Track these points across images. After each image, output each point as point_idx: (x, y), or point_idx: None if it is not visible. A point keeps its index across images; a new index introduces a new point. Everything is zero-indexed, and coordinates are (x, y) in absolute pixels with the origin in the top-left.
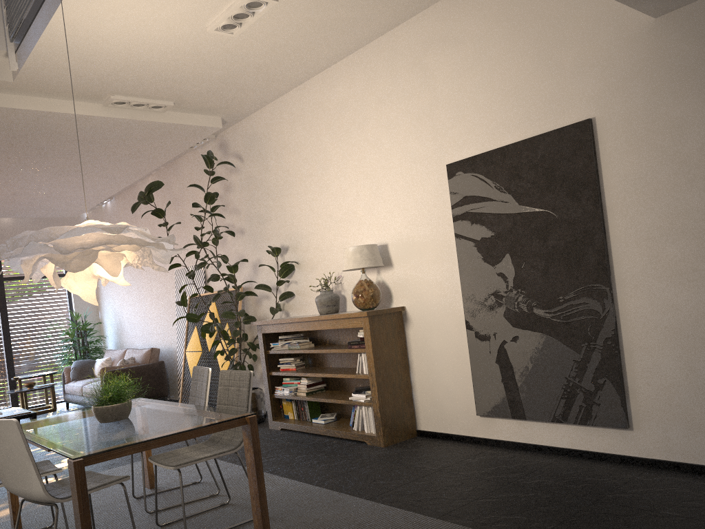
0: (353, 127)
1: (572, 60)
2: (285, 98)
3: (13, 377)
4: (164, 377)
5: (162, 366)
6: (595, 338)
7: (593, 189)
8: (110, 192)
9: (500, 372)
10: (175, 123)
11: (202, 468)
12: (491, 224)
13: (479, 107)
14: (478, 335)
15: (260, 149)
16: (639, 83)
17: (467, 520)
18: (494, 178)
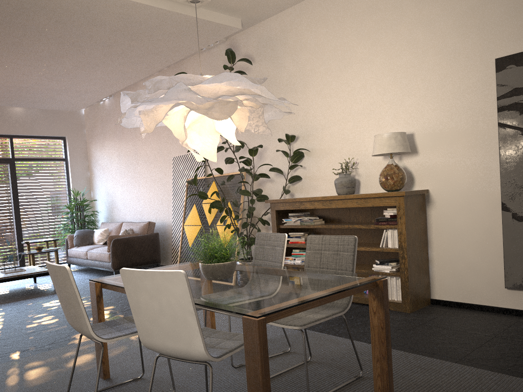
0: (384, 27)
1: None
2: (307, 2)
3: (22, 241)
4: (158, 246)
5: (157, 237)
6: None
7: None
8: (115, 89)
9: None
10: (206, 20)
11: None
12: None
13: None
14: (515, 216)
15: (274, 50)
16: None
17: None
18: None
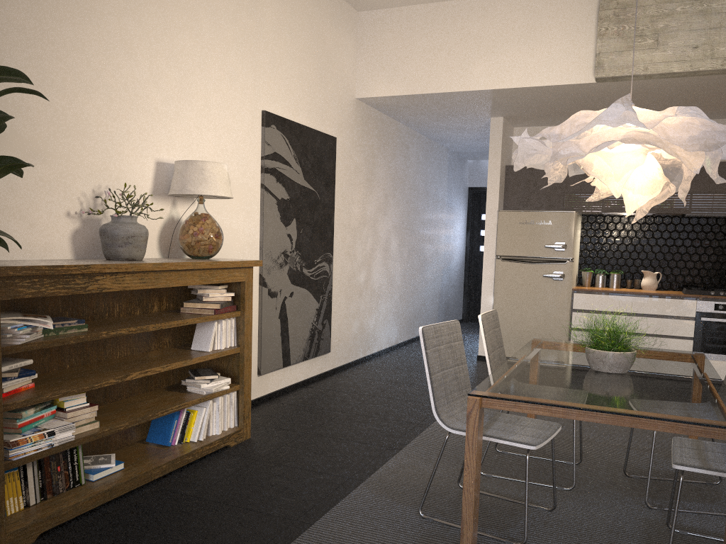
0: None
1: (330, 90)
2: None
3: None
4: None
5: None
6: (325, 291)
7: (334, 186)
8: None
9: (280, 326)
10: None
11: (348, 542)
12: (288, 188)
13: (287, 75)
14: (270, 292)
15: None
16: (348, 130)
17: None
18: (294, 148)
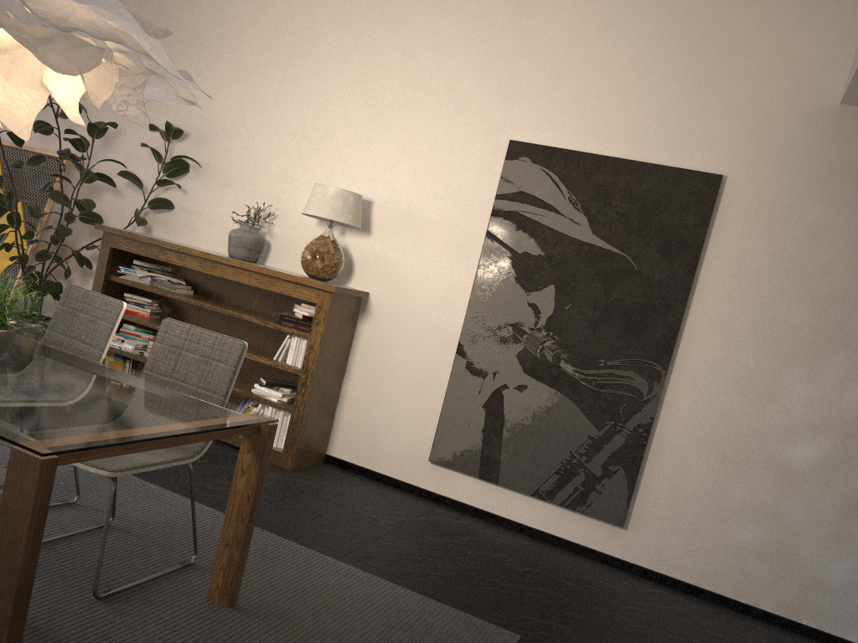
0: (378, 19)
1: (727, 99)
2: None
3: None
4: None
5: None
6: (626, 420)
7: (694, 256)
8: None
9: (485, 420)
10: None
11: None
12: (545, 241)
13: (585, 91)
14: (470, 366)
15: None
16: (792, 164)
17: (497, 618)
18: (572, 188)
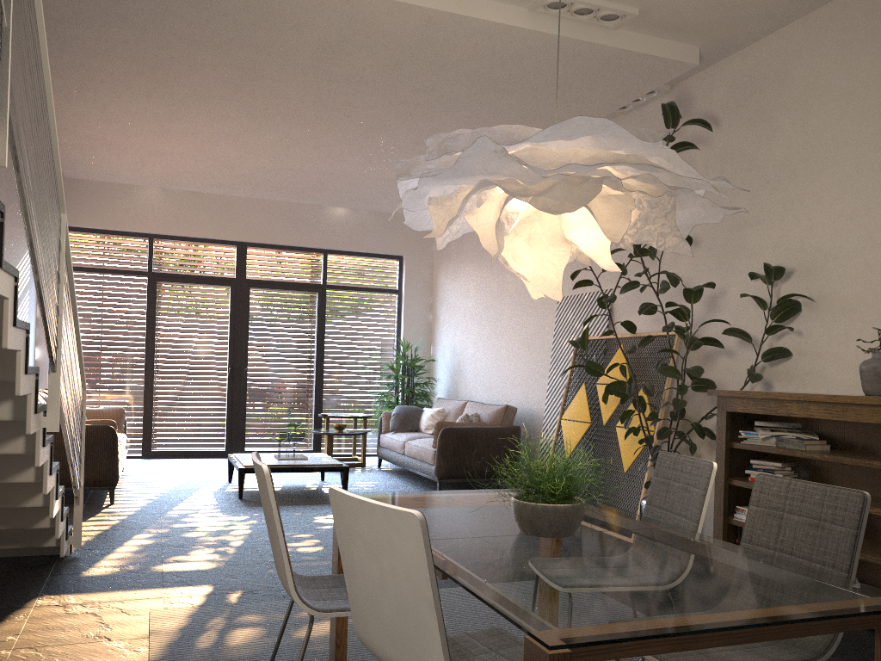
0: None
1: None
2: (837, 4)
3: (320, 413)
4: (517, 449)
5: (517, 433)
6: None
7: None
8: None
9: None
10: (629, 50)
11: None
12: None
13: None
14: None
15: (761, 103)
16: None
17: None
18: None
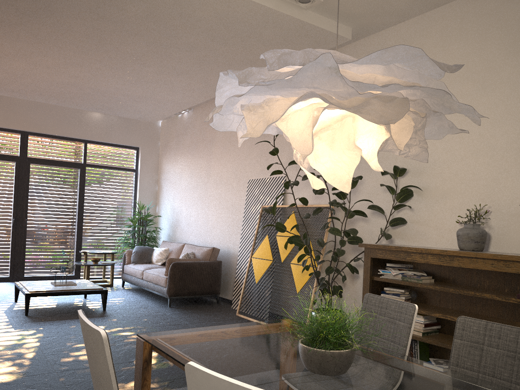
0: None
1: None
2: (438, 11)
3: (81, 250)
4: (220, 276)
5: (220, 265)
6: None
7: None
8: (196, 101)
9: None
10: (313, 24)
11: None
12: None
13: None
14: None
15: None
16: None
17: None
18: None
